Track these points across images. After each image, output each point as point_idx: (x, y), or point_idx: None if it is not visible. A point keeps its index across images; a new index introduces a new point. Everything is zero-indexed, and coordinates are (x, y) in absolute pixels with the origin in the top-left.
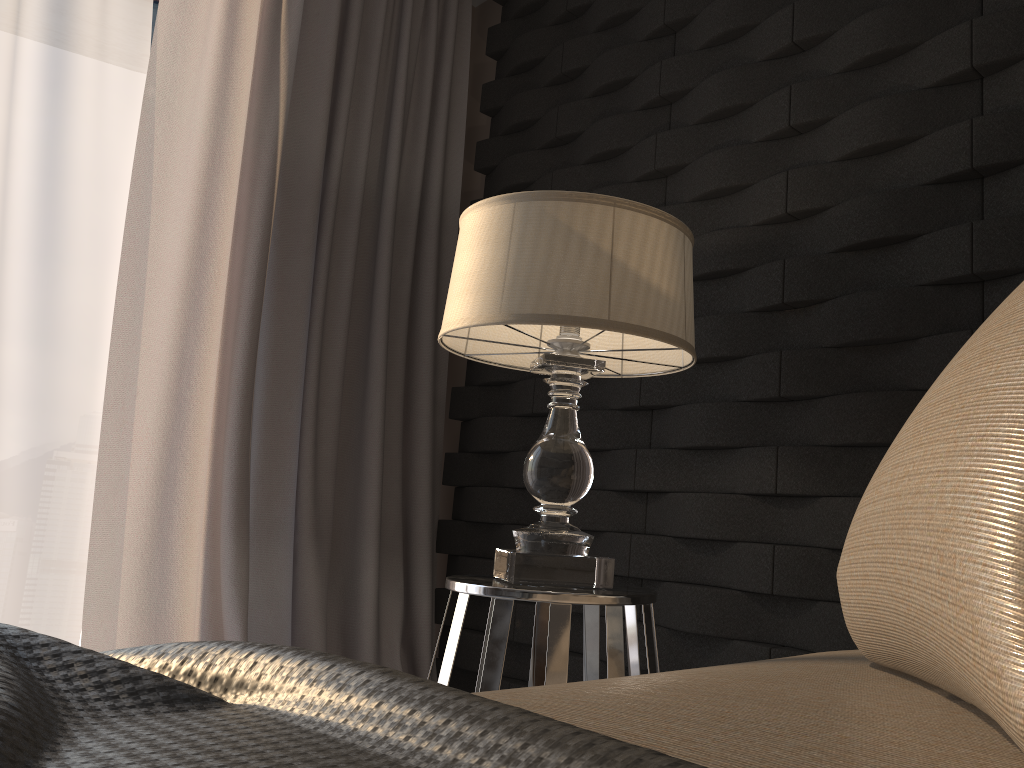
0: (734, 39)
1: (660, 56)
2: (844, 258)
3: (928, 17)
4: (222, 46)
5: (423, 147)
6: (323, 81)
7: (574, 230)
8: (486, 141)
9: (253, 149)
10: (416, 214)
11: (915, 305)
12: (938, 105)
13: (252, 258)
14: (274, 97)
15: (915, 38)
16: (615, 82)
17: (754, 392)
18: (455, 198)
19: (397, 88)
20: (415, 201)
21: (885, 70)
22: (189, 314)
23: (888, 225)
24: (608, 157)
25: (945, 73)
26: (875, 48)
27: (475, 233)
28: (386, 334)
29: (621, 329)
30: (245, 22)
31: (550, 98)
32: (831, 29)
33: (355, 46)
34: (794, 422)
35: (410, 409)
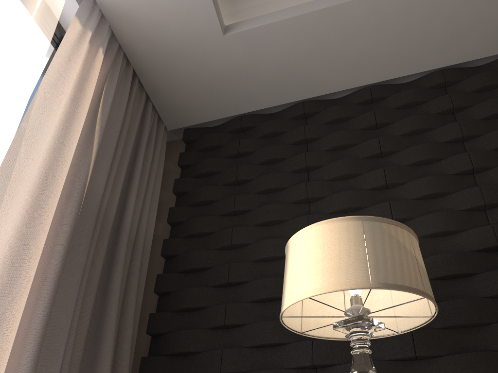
0: (346, 178)
1: (300, 180)
2: (436, 283)
3: (454, 182)
4: (65, 115)
5: (141, 203)
6: (110, 152)
7: (398, 240)
8: (177, 207)
9: (70, 178)
10: (133, 241)
11: (485, 307)
12: (469, 218)
13: (61, 246)
14: (89, 152)
15: (451, 189)
16: (275, 188)
17: (396, 354)
18: (150, 236)
19: (137, 168)
20: (134, 233)
21: (435, 201)
22: (6, 279)
23: (461, 267)
24: (270, 224)
25: (472, 205)
26: (434, 191)
27: (334, 235)
28: (117, 314)
29: (431, 298)
30: (83, 107)
31: (225, 191)
32: (405, 181)
33: (124, 140)
34: (421, 372)
35: (112, 372)
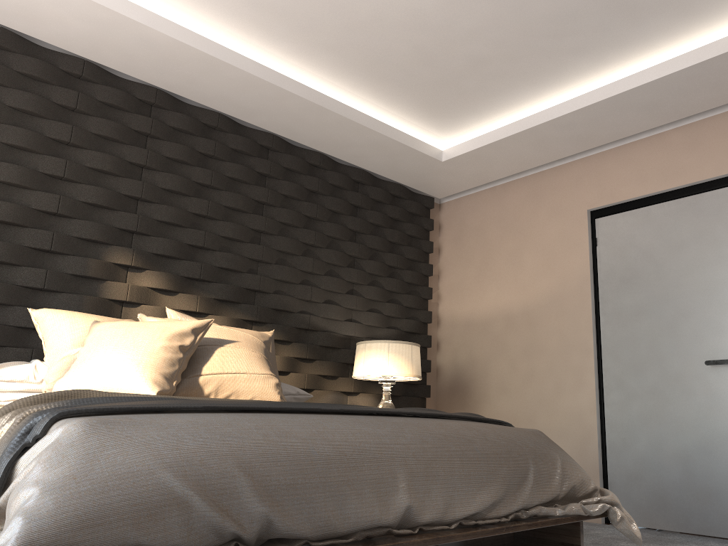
0: None
1: None
2: None
3: None
4: None
5: None
6: None
7: None
8: None
9: None
10: None
11: None
12: None
13: None
14: None
15: None
16: None
17: None
18: None
19: None
20: None
21: None
22: None
23: None
24: None
25: None
26: None
27: None
28: None
29: None
30: None
31: None
32: None
33: None
34: None
35: None
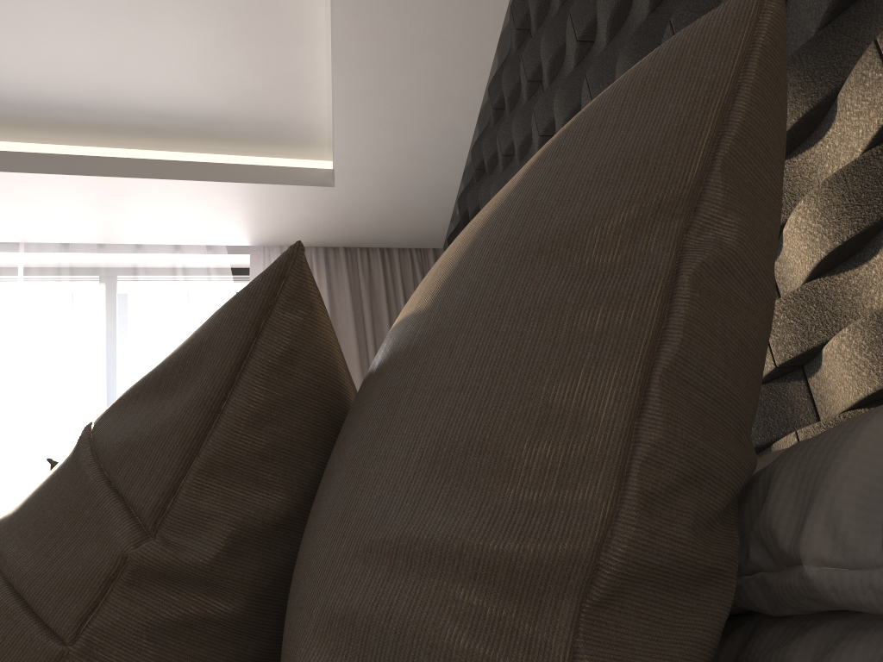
0: None
1: None
2: None
3: None
4: None
5: None
6: (354, 363)
7: None
8: None
9: None
10: None
11: None
12: None
13: None
14: None
15: None
16: None
17: None
18: None
19: None
20: None
21: None
22: None
23: None
24: None
25: None
26: None
27: None
28: None
29: None
30: None
31: None
32: None
33: (370, 332)
34: None
35: None
